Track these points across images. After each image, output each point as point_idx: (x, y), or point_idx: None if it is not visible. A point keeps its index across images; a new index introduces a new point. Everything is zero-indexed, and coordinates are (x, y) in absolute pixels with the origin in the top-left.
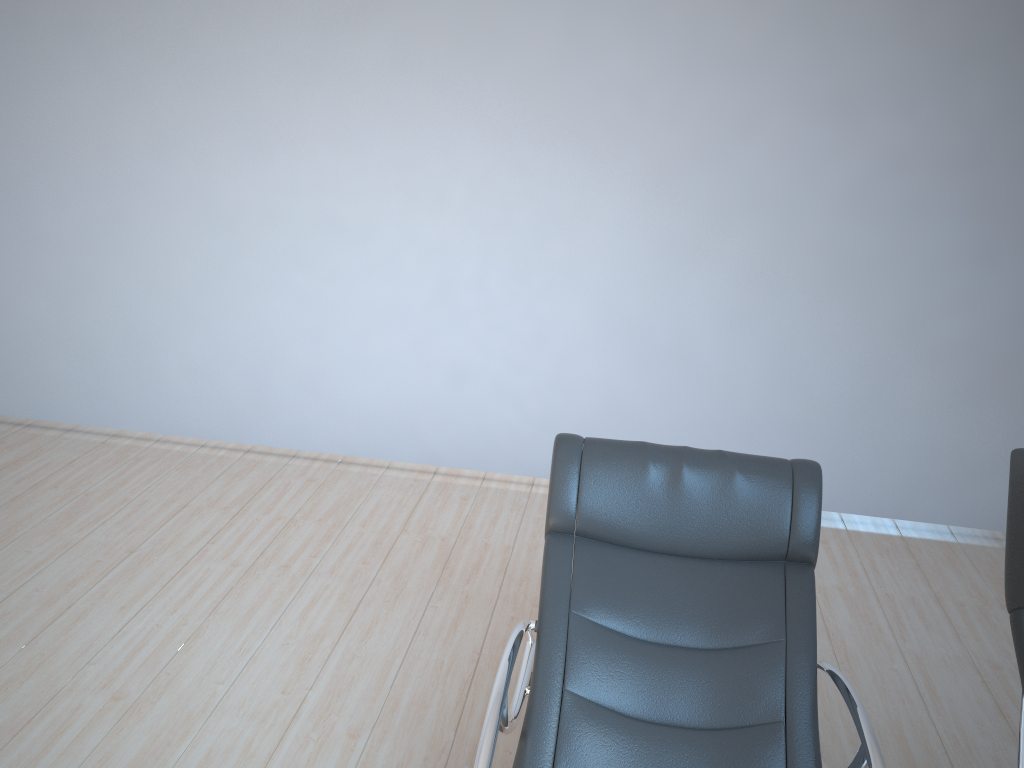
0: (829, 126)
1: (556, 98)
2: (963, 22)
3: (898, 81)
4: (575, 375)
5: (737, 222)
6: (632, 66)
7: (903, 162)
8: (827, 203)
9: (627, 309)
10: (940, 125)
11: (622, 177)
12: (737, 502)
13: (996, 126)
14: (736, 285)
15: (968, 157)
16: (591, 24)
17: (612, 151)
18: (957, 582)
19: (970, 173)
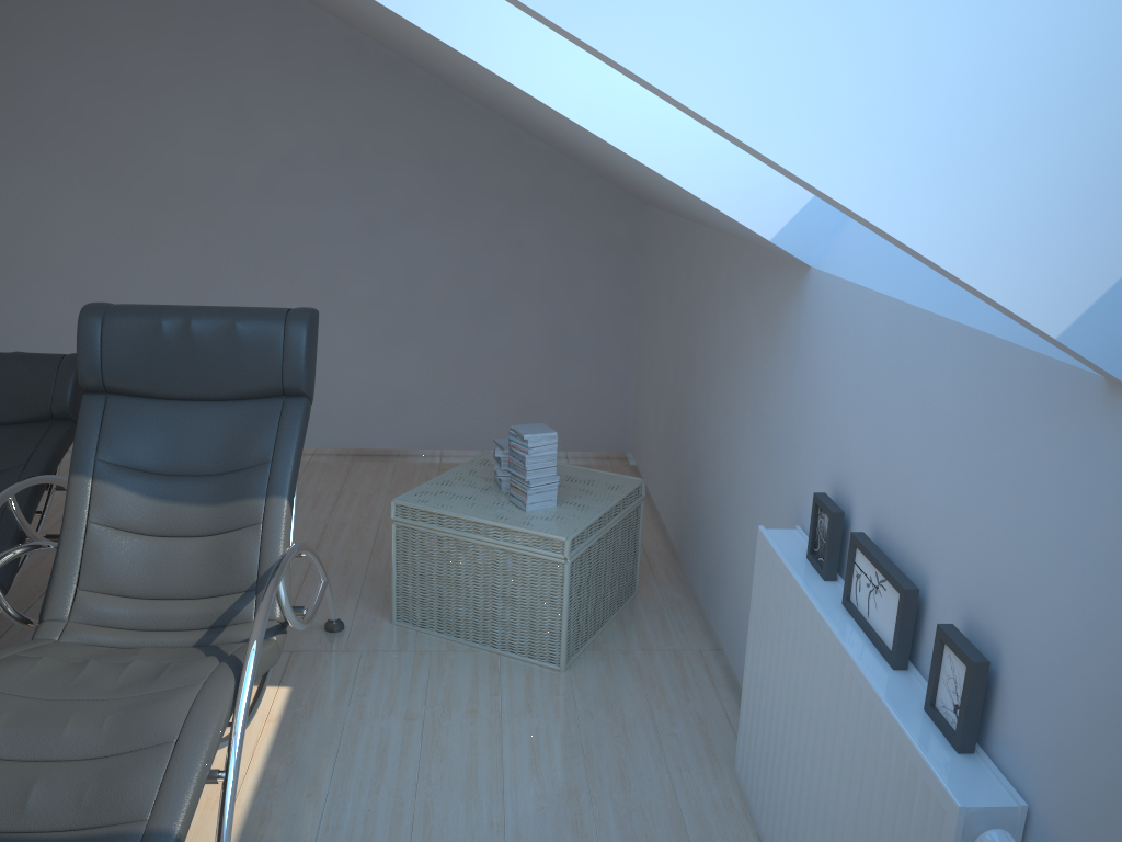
0: (234, 133)
1: (7, 116)
2: (316, 52)
3: (278, 97)
4: (67, 350)
5: (177, 213)
6: (66, 88)
7: (296, 160)
8: (245, 194)
9: (101, 290)
10: (317, 130)
11: (75, 179)
12: (18, 383)
13: (358, 130)
14: (187, 264)
15: (343, 154)
16: (25, 55)
17: (63, 158)
18: (368, 482)
19: (347, 166)
